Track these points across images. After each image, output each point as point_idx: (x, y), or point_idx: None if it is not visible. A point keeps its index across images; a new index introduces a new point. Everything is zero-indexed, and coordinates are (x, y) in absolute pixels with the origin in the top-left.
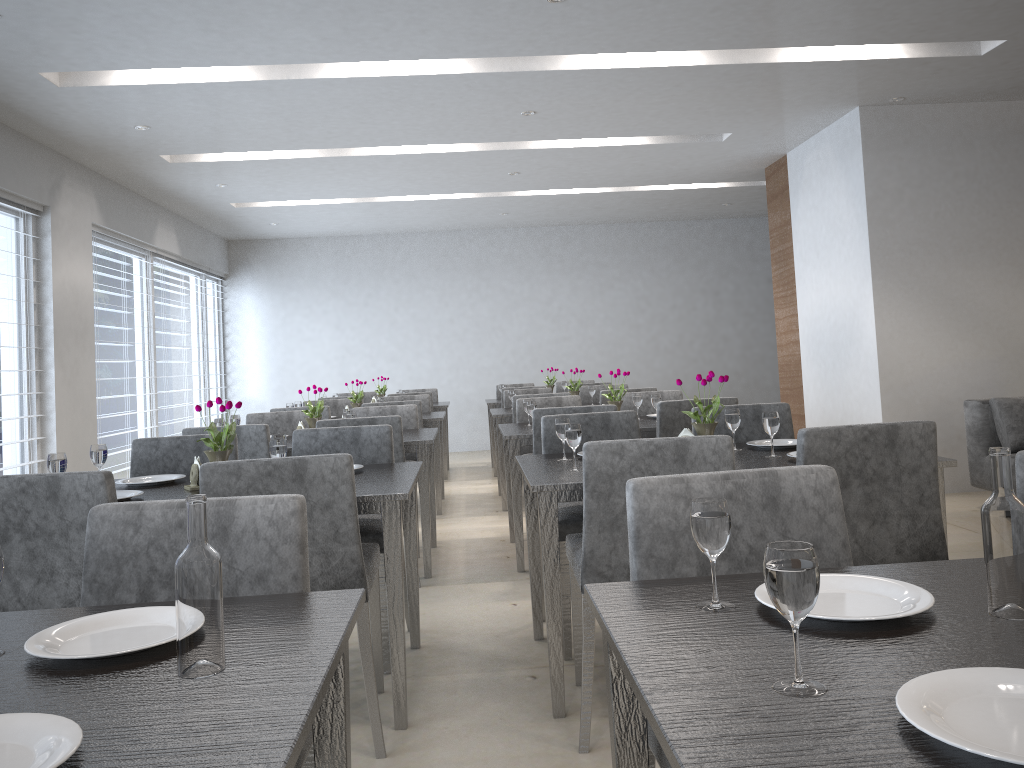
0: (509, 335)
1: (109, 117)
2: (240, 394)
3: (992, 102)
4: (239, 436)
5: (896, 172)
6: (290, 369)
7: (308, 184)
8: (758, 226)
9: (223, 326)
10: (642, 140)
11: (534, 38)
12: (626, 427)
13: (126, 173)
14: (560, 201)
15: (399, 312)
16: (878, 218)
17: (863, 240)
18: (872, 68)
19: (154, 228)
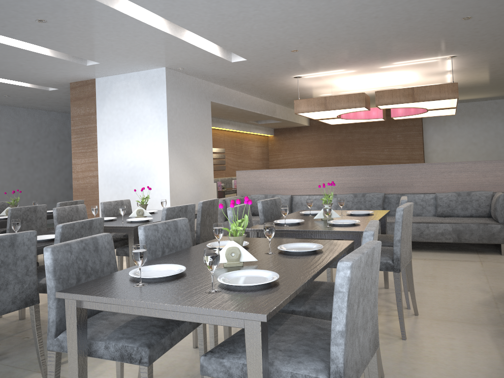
0: None
1: None
2: None
3: (198, 78)
4: (15, 243)
5: (175, 100)
6: None
7: None
8: (4, 111)
9: None
10: (50, 53)
11: None
12: (249, 211)
13: None
14: None
15: None
16: (170, 119)
17: (163, 128)
18: (202, 55)
19: None
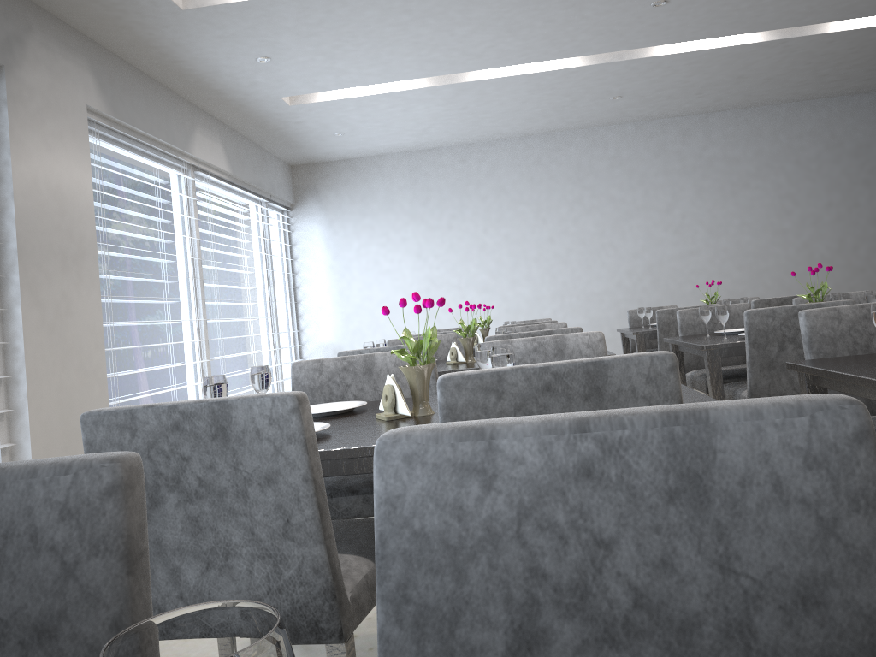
0: (622, 253)
1: None
2: (315, 338)
3: None
4: (227, 429)
5: None
6: (368, 307)
7: (375, 49)
8: None
9: (292, 262)
10: None
11: None
12: None
13: (132, 40)
14: (697, 66)
15: (489, 234)
16: None
17: None
18: None
19: (191, 133)
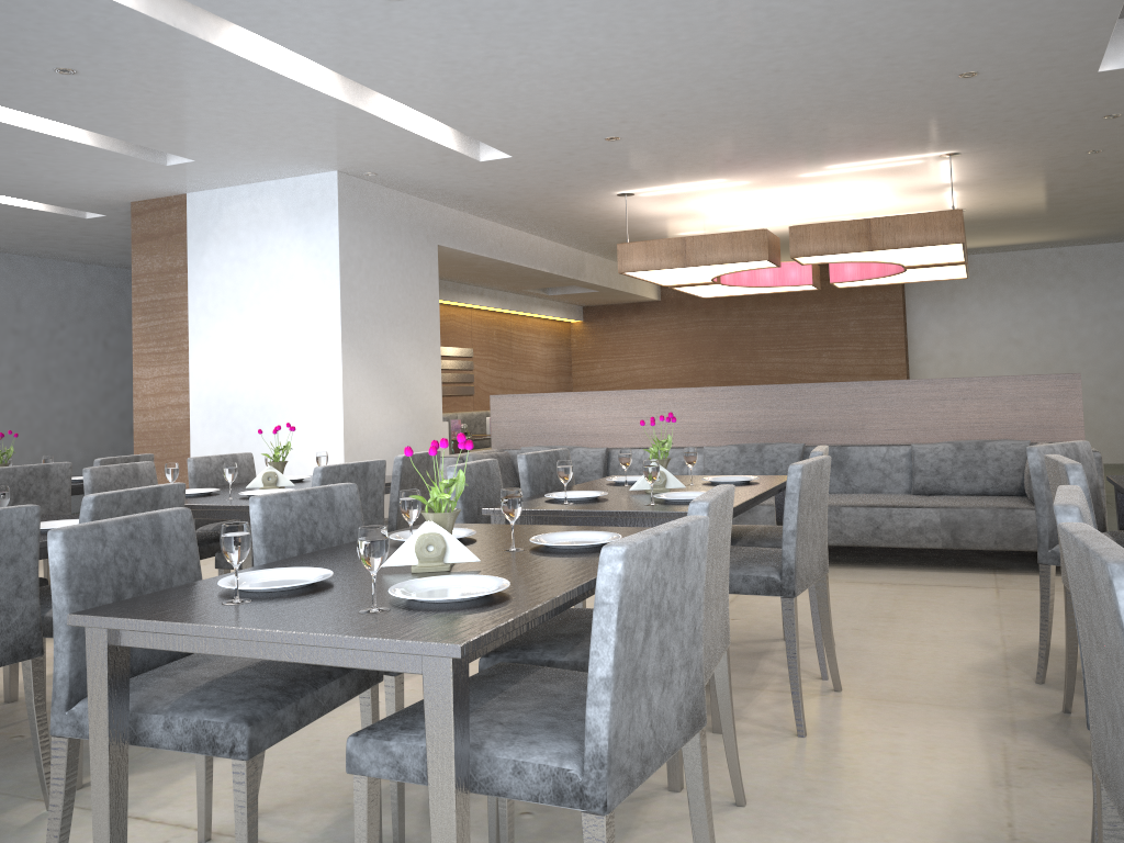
0: None
1: None
2: None
3: (411, 196)
4: None
5: (358, 242)
6: None
7: None
8: None
9: None
10: (86, 139)
11: (284, 12)
12: (497, 475)
13: None
14: None
15: None
16: (347, 283)
17: (331, 303)
18: (415, 146)
19: None
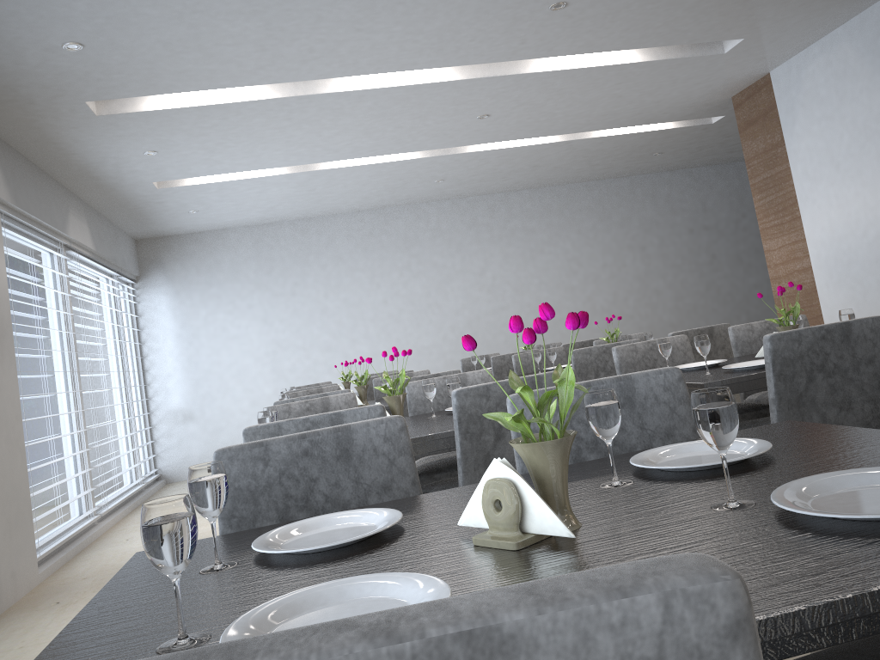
0: (446, 310)
1: (30, 25)
2: (164, 405)
3: None
4: None
5: None
6: (217, 371)
7: (252, 146)
8: (673, 179)
9: (138, 333)
10: (642, 57)
11: None
12: None
13: (37, 137)
14: (505, 158)
15: (329, 298)
16: None
17: None
18: None
19: (66, 215)
